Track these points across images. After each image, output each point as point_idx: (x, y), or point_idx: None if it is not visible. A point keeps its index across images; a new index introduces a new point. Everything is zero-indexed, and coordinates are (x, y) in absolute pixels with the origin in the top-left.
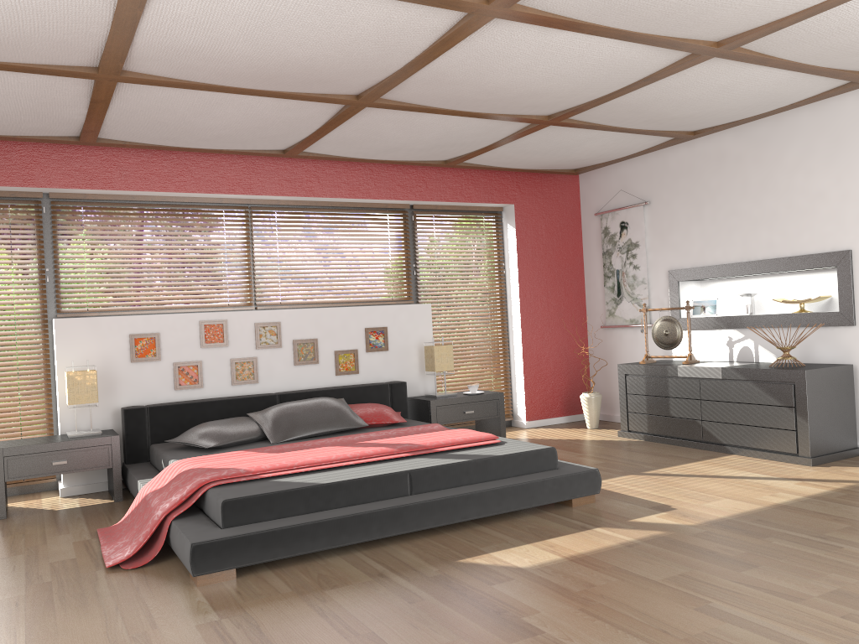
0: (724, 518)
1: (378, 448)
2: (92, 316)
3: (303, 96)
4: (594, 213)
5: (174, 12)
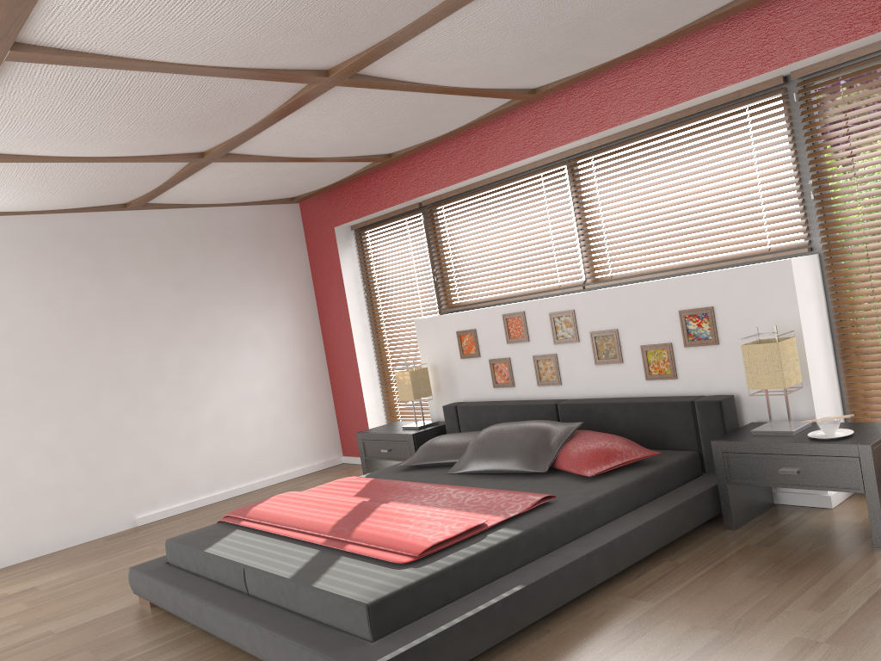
0: None
1: (331, 522)
2: (465, 309)
3: (285, 107)
4: None
5: (50, 152)
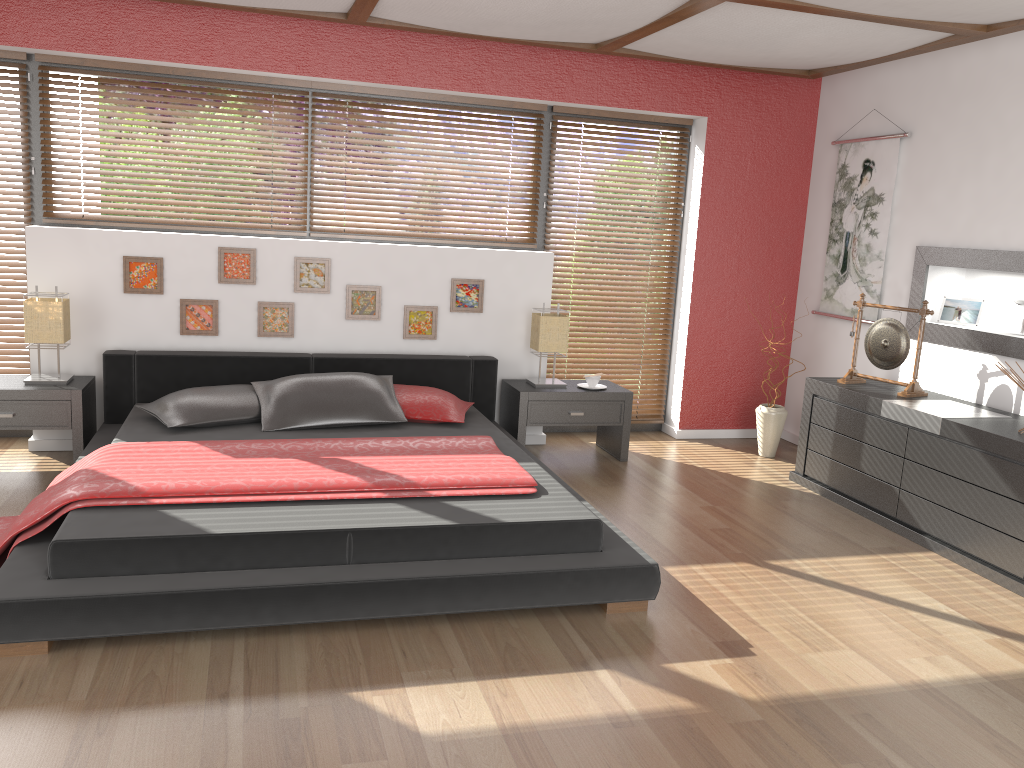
0: (813, 696)
1: (348, 477)
2: (90, 225)
3: None
4: (832, 141)
5: None
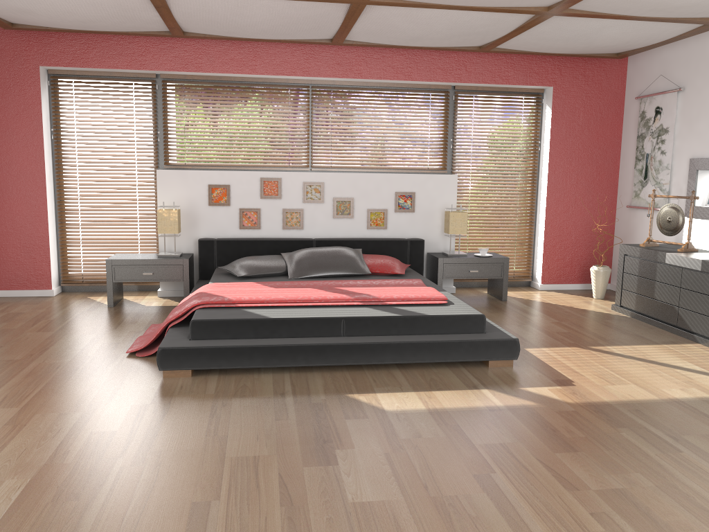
0: (606, 402)
1: (340, 295)
2: (189, 168)
3: None
4: (635, 97)
5: None
